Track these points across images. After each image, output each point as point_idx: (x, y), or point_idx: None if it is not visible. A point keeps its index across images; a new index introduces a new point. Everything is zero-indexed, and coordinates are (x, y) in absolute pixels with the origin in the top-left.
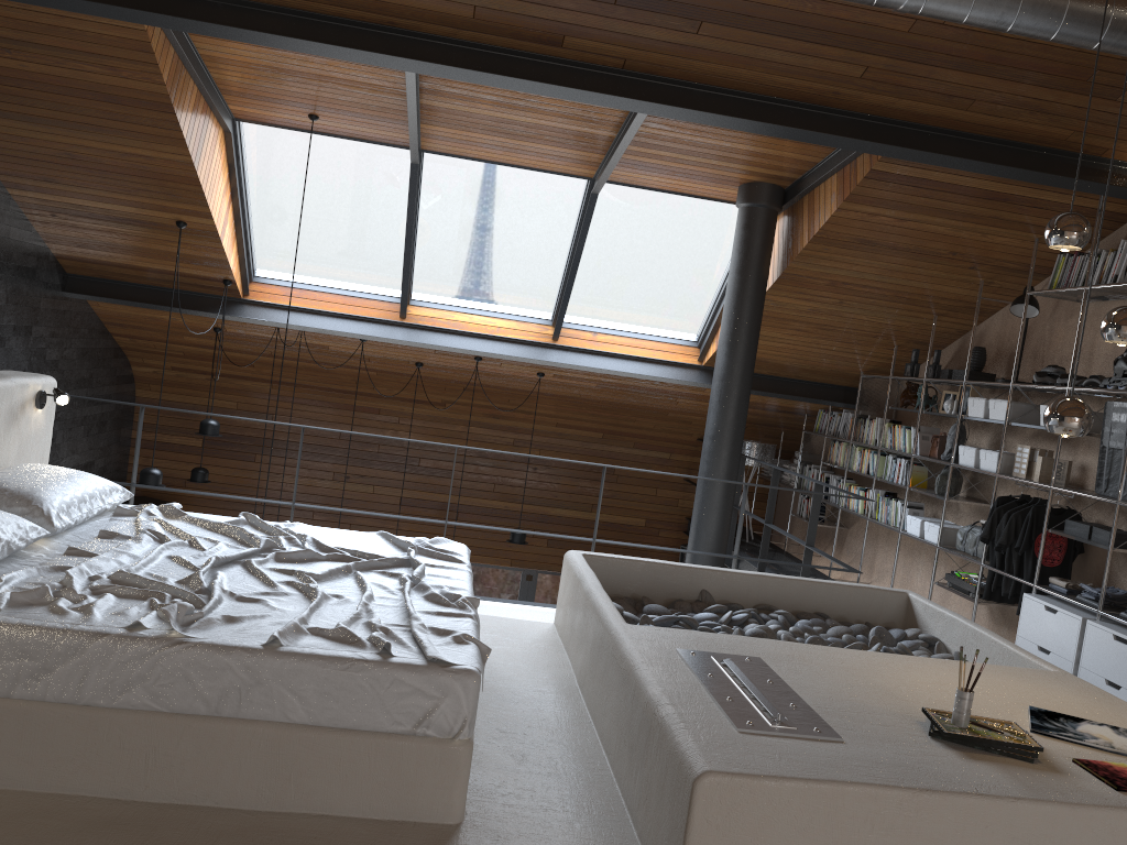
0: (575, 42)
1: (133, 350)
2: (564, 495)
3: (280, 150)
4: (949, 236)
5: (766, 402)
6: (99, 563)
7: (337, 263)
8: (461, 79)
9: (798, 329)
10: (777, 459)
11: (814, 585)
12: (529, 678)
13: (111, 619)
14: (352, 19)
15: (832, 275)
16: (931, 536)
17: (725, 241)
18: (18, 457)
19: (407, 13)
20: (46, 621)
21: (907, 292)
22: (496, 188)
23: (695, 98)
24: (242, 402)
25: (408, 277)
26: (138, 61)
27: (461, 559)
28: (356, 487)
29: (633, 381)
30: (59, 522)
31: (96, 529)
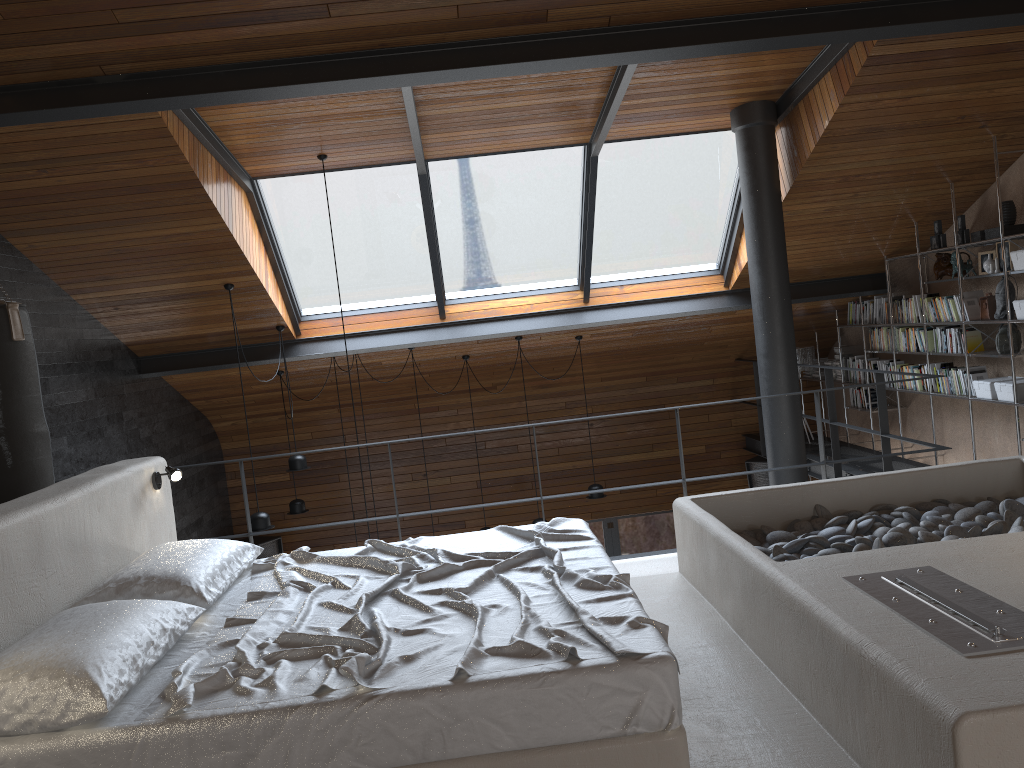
0: (558, 13)
1: (210, 409)
2: (624, 442)
3: (298, 196)
4: (955, 101)
5: (796, 308)
6: (261, 629)
7: (372, 285)
8: (459, 79)
9: (817, 232)
10: (816, 359)
11: (925, 474)
12: (684, 635)
13: (296, 688)
14: (345, 51)
15: (843, 171)
16: (1005, 395)
17: (725, 168)
18: (150, 539)
19: (395, 31)
20: (236, 706)
21: (920, 167)
22: (501, 177)
23: (684, 35)
24: (315, 431)
25: (440, 280)
26: (159, 147)
27: (587, 535)
28: (434, 482)
29: (666, 321)
30: (210, 595)
31: (242, 592)
